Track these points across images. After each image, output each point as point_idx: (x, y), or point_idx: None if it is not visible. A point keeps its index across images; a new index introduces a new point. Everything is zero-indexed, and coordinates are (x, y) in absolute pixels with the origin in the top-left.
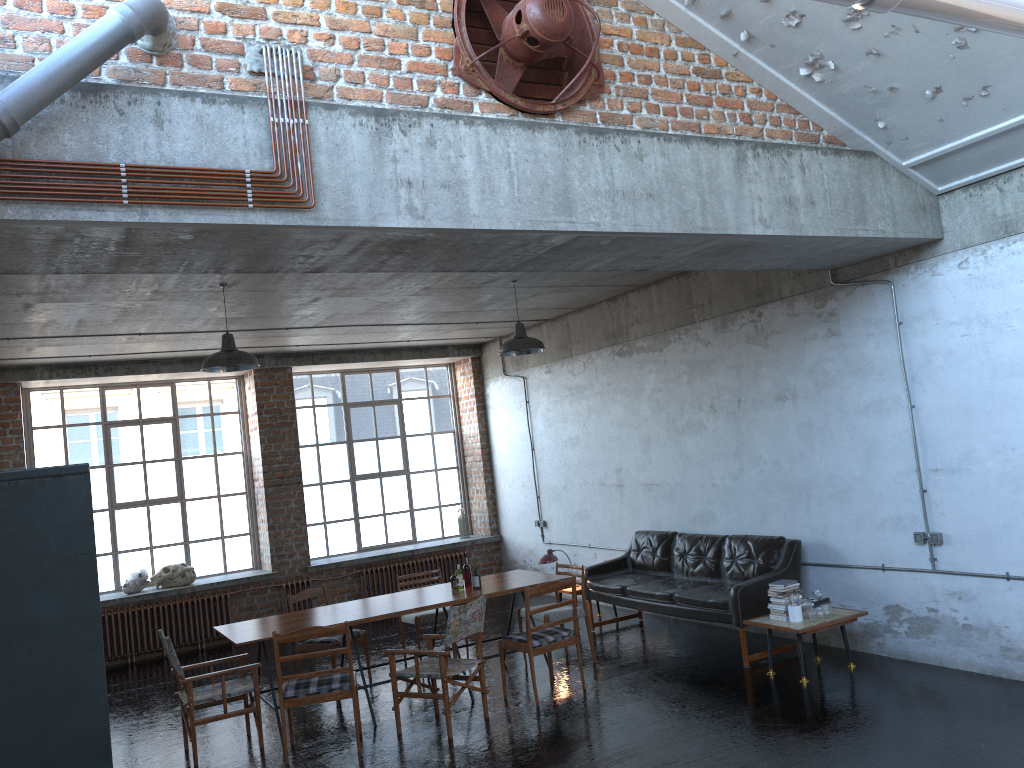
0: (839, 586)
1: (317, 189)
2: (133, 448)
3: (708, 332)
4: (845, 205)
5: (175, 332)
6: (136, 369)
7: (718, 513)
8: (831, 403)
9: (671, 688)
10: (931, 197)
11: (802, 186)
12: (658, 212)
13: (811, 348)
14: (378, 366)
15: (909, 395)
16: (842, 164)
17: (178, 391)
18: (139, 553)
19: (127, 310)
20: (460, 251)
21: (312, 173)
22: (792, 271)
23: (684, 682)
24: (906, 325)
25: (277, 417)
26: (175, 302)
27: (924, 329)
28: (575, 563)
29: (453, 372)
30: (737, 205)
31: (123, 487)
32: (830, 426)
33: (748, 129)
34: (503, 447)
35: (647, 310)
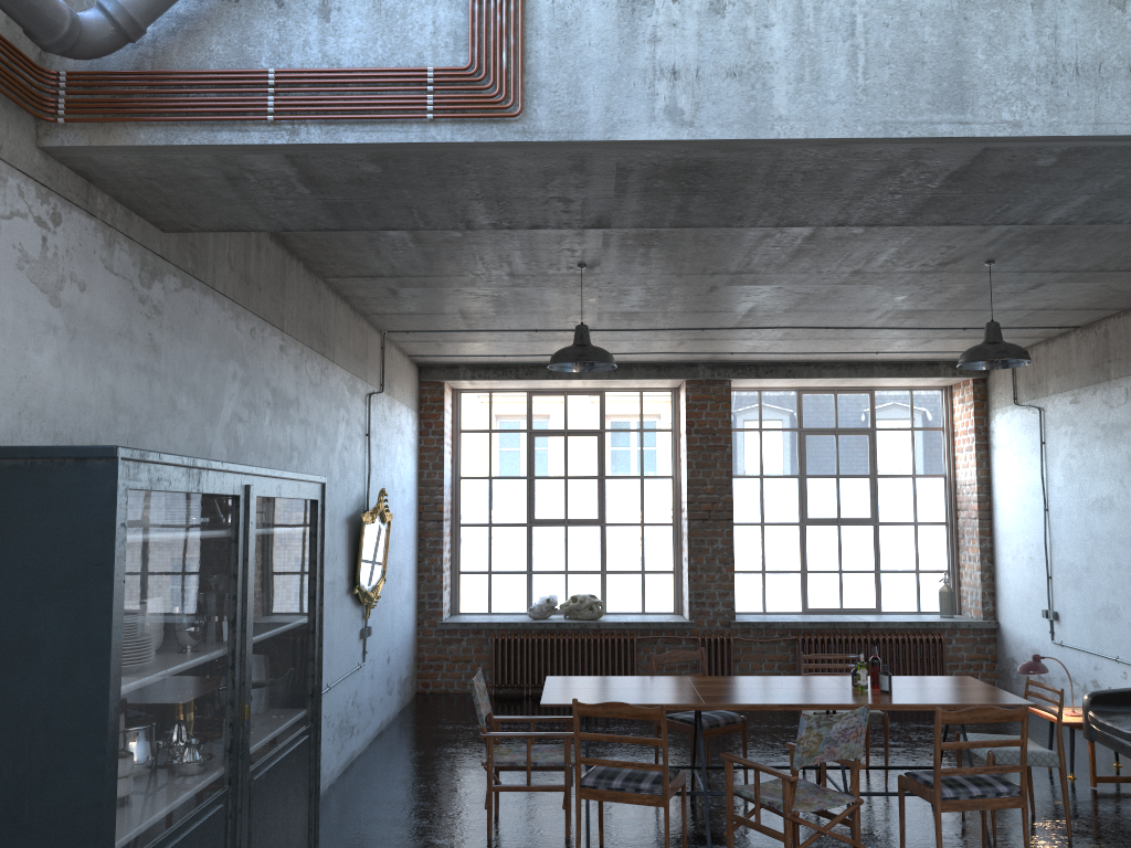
0: None
1: (530, 89)
2: (556, 461)
3: None
4: None
5: (573, 329)
6: (556, 373)
7: None
8: None
9: None
10: None
11: None
12: None
13: None
14: (845, 385)
15: None
16: None
17: (607, 401)
18: (553, 576)
19: (499, 299)
20: (789, 186)
21: (524, 67)
22: None
23: None
24: None
25: (708, 439)
26: (544, 289)
27: None
28: (1095, 680)
29: (949, 398)
30: None
31: (542, 502)
32: None
33: None
34: (1007, 503)
35: None
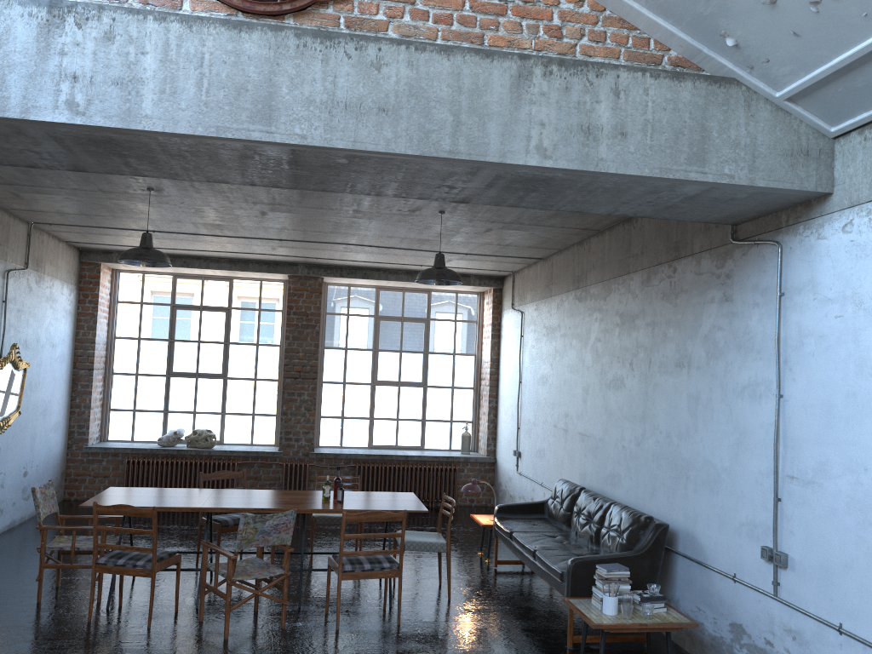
0: (698, 586)
1: None
2: (192, 329)
3: (637, 284)
4: (675, 140)
5: (183, 233)
6: (190, 263)
7: (623, 477)
8: (716, 378)
9: (468, 648)
10: (823, 140)
11: (611, 113)
12: (390, 129)
13: (708, 313)
14: (409, 286)
15: (779, 382)
16: (681, 91)
17: (235, 286)
18: (184, 415)
19: (106, 207)
20: (188, 158)
21: None
22: (704, 224)
23: (489, 646)
24: (787, 297)
25: (303, 319)
26: (136, 203)
27: (802, 304)
28: (532, 498)
29: (482, 300)
30: (506, 129)
31: (180, 359)
32: (712, 404)
33: (554, 44)
34: (505, 376)
35: (601, 256)
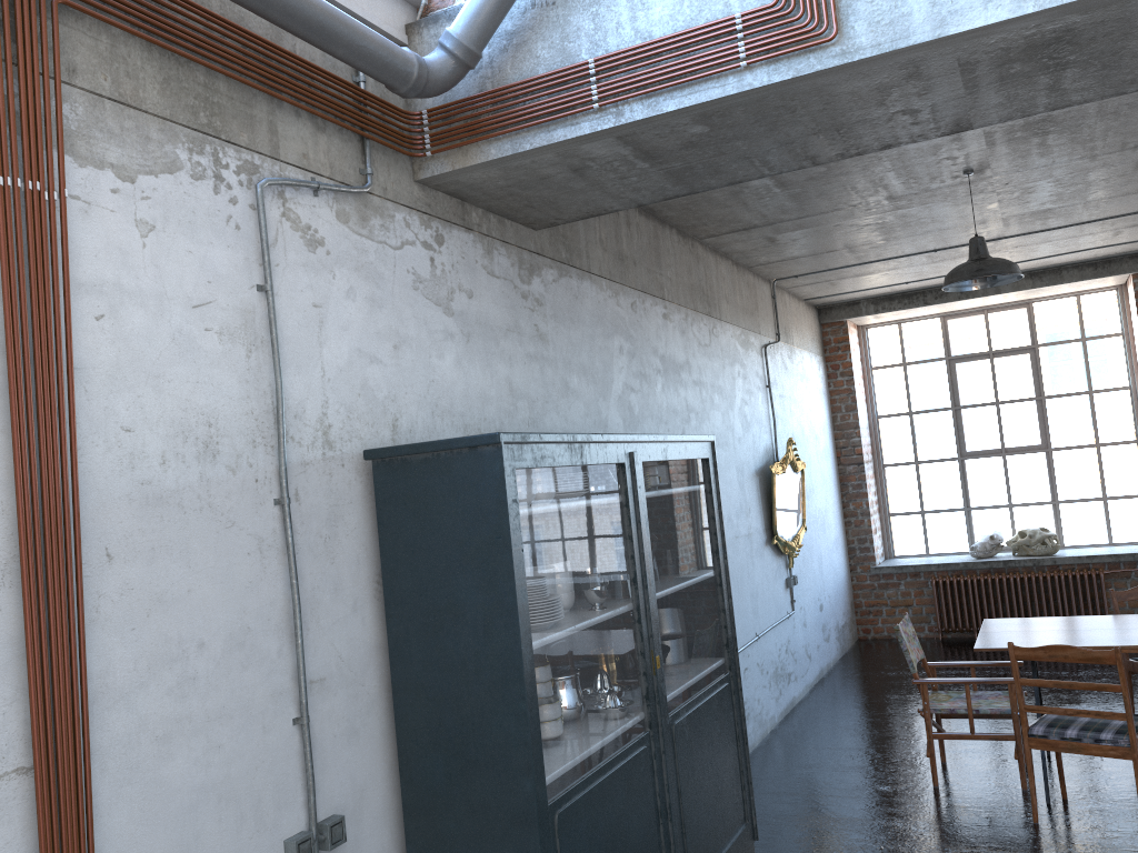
0: None
1: (844, 7)
2: (982, 387)
3: None
4: None
5: None
6: (970, 292)
7: None
8: None
9: None
10: None
11: None
12: None
13: None
14: None
15: None
16: None
17: (1036, 313)
18: (995, 511)
19: (884, 226)
20: None
21: None
22: None
23: None
24: None
25: None
26: (931, 206)
27: None
28: None
29: None
30: None
31: (973, 433)
32: None
33: None
34: None
35: None
